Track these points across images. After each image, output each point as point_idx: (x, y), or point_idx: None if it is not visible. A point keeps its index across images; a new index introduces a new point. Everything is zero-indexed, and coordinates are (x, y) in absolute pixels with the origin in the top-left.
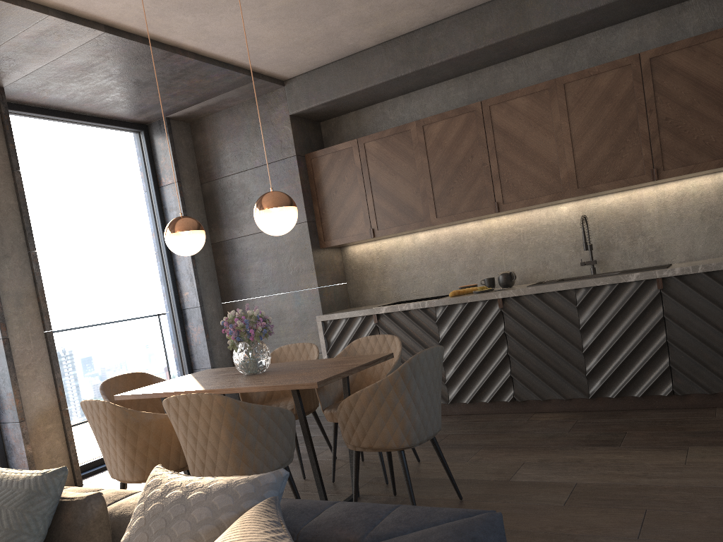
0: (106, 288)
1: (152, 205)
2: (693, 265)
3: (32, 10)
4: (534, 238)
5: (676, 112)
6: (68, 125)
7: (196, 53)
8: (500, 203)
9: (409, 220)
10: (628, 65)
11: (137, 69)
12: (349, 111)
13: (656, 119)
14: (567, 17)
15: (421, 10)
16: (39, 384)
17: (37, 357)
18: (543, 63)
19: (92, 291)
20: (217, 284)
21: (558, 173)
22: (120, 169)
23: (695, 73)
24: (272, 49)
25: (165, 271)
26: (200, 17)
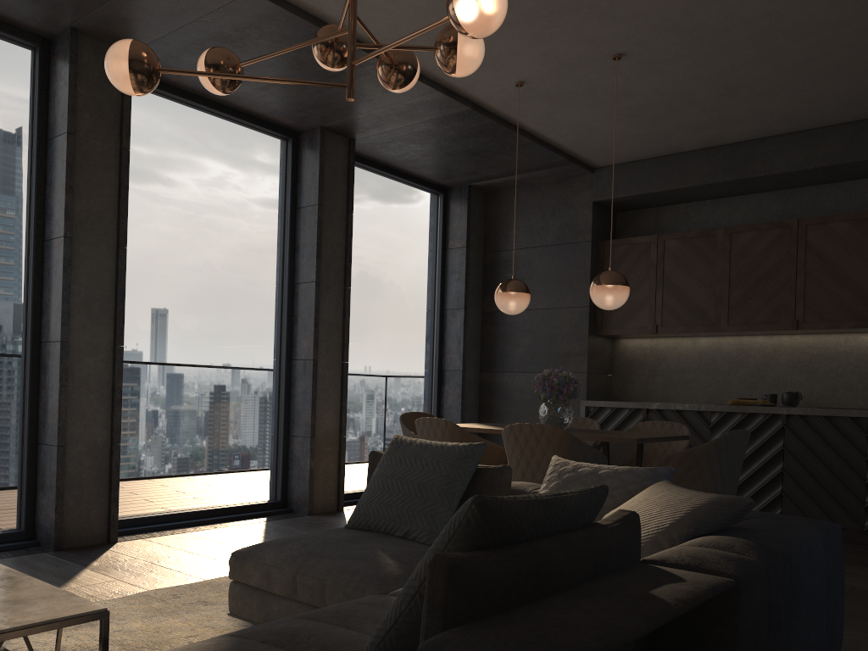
0: (386, 334)
1: (436, 264)
2: None
3: (428, 86)
4: (827, 363)
5: None
6: (386, 179)
7: (531, 134)
8: (799, 321)
9: (697, 322)
10: None
11: (474, 140)
12: (650, 206)
13: None
14: None
15: (756, 126)
16: (329, 408)
17: (332, 383)
18: None
19: (375, 334)
20: (479, 352)
21: None
22: (417, 226)
23: None
24: (600, 139)
25: (434, 330)
26: (554, 106)
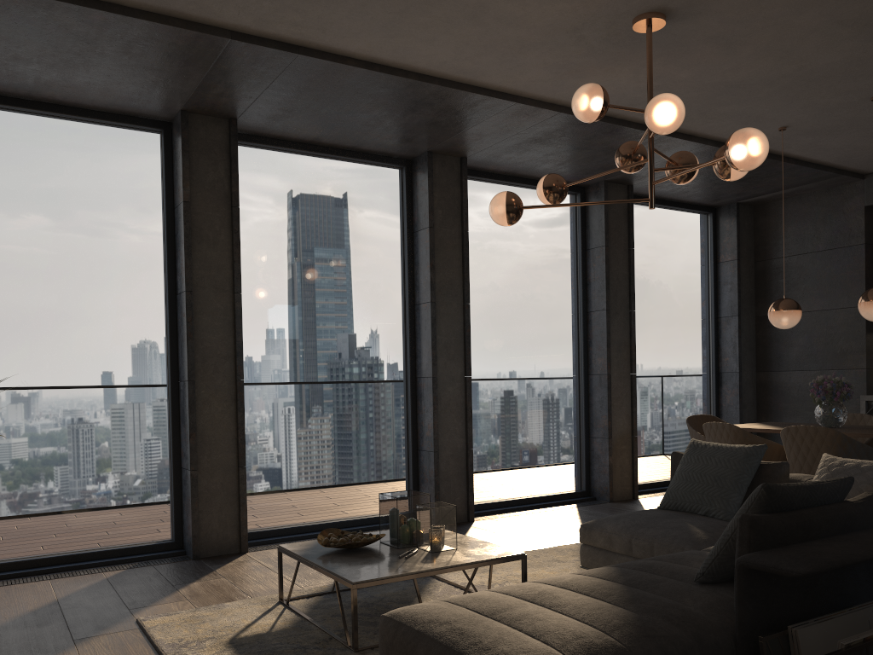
0: (666, 345)
1: (708, 277)
2: None
3: (698, 143)
4: None
5: None
6: (660, 210)
7: (796, 159)
8: None
9: None
10: None
11: None
12: None
13: None
14: None
15: None
16: (621, 413)
17: (623, 392)
18: None
19: (657, 346)
20: (754, 354)
21: None
22: (689, 246)
23: None
24: (867, 153)
25: (710, 337)
26: (818, 137)
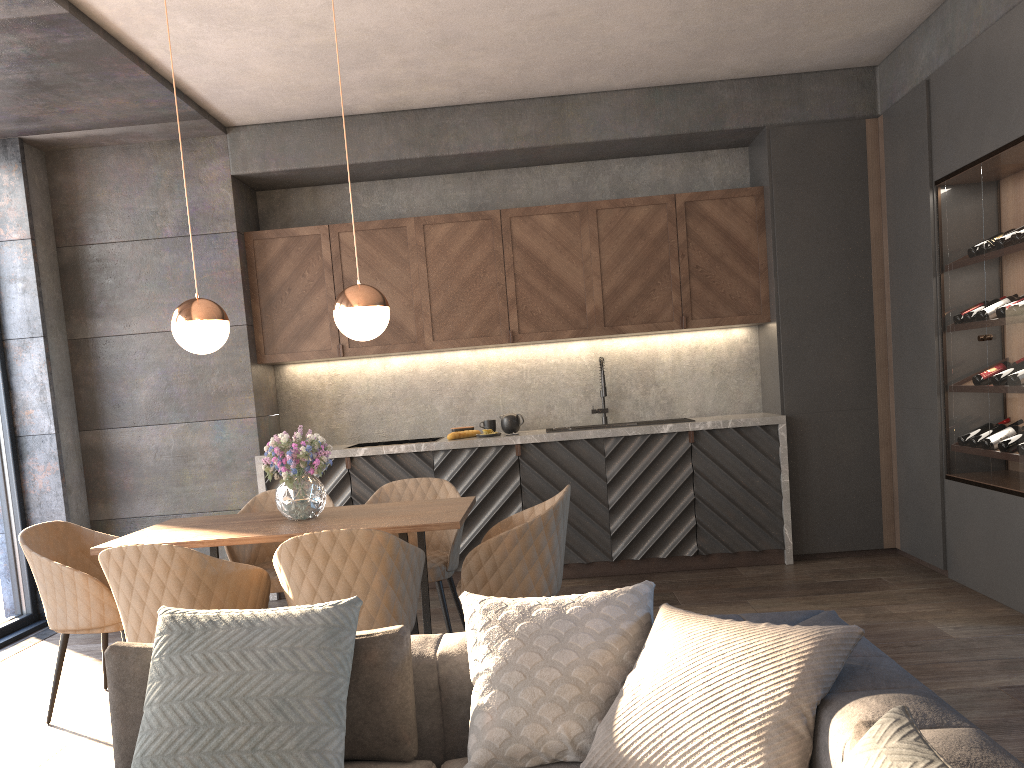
0: None
1: None
2: (724, 420)
3: None
4: (539, 378)
5: (706, 261)
6: None
7: (152, 68)
8: (515, 332)
9: (396, 339)
10: (663, 204)
11: (55, 67)
12: (305, 185)
13: (687, 265)
14: (610, 140)
15: (453, 90)
16: None
17: None
18: (561, 180)
19: None
20: (73, 402)
21: (584, 307)
22: None
23: (726, 225)
24: (252, 86)
25: None
26: (205, 28)
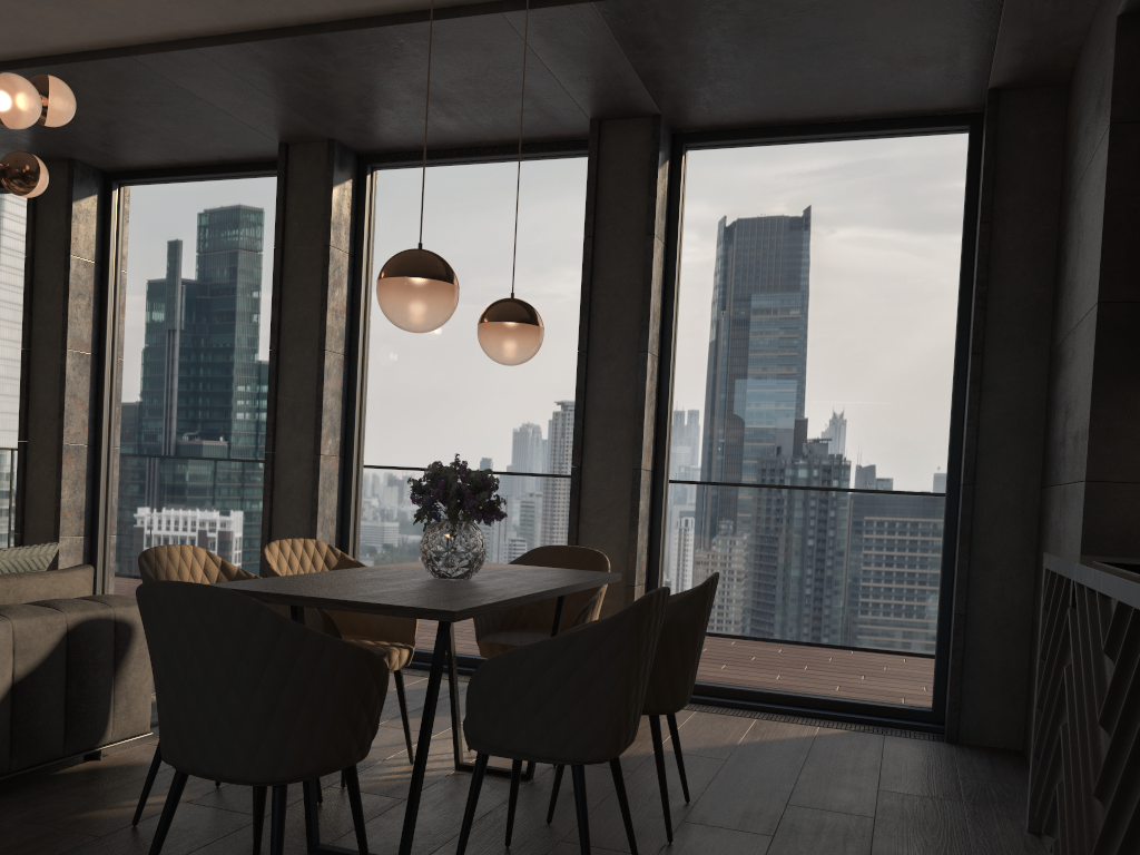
0: (802, 421)
1: (955, 273)
2: None
3: (480, 16)
4: None
5: None
6: (806, 147)
7: None
8: None
9: None
10: None
11: (747, 31)
12: None
13: None
14: None
15: None
16: (608, 539)
17: (615, 502)
18: None
19: (774, 423)
20: (1037, 445)
21: None
22: (894, 210)
23: None
24: None
25: (948, 405)
26: None
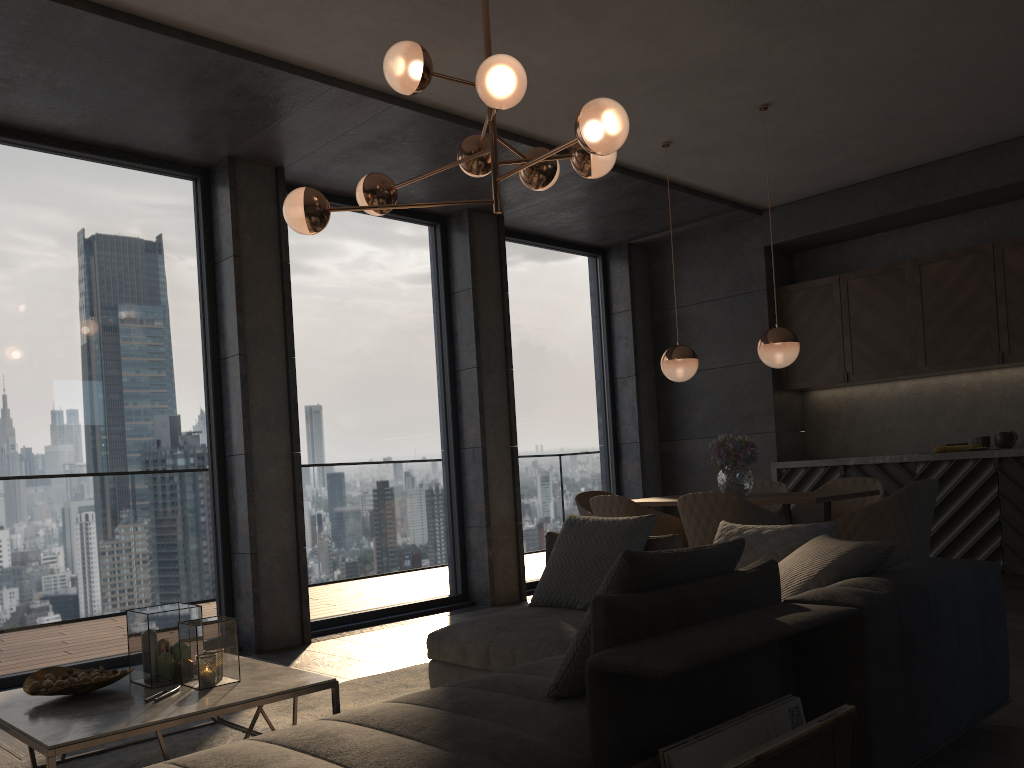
0: (554, 412)
1: (601, 332)
2: None
3: None
4: None
5: None
6: (539, 250)
7: (687, 187)
8: (1005, 354)
9: (892, 366)
10: None
11: (627, 201)
12: (829, 243)
13: None
14: None
15: (932, 148)
16: (502, 494)
17: (503, 469)
18: None
19: (543, 413)
20: (656, 421)
21: None
22: (577, 294)
23: None
24: (762, 182)
25: (605, 401)
26: (707, 158)
